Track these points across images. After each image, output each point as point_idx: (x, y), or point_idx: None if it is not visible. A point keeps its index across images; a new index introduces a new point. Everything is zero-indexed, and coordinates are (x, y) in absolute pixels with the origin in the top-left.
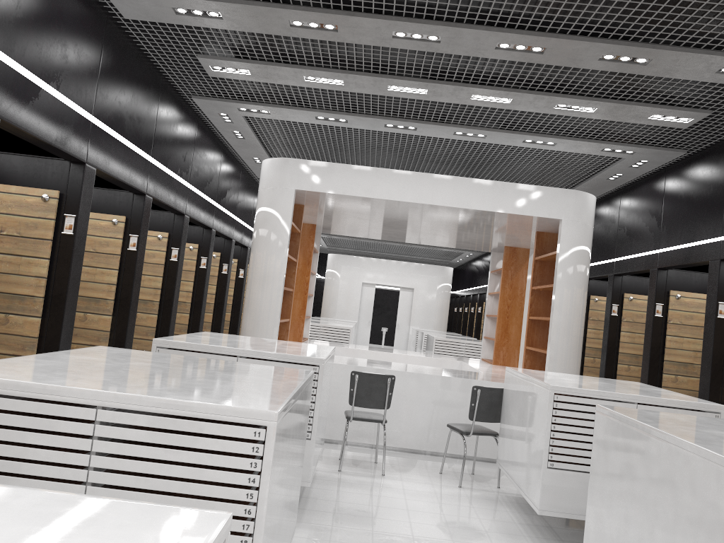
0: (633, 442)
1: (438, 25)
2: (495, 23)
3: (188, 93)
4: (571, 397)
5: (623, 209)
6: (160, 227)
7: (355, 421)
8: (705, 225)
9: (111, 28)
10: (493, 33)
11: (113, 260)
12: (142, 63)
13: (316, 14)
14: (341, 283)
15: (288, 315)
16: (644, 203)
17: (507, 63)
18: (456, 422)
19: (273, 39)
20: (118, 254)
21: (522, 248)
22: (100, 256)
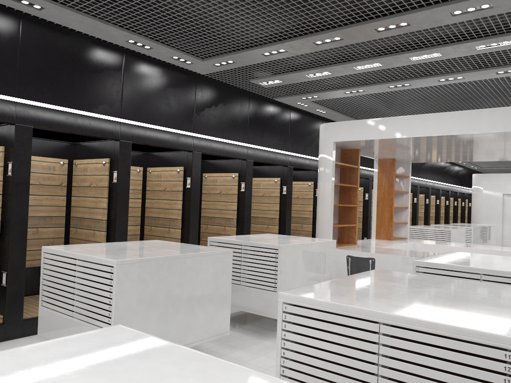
0: None
1: (328, 32)
2: (360, 20)
3: (274, 96)
4: (428, 269)
5: None
6: (276, 175)
7: None
8: None
9: (200, 80)
10: (363, 26)
11: (234, 197)
12: (229, 90)
13: (267, 47)
14: (484, 196)
15: (354, 222)
16: None
17: (403, 35)
18: None
19: (273, 62)
20: (236, 193)
21: None
22: (228, 195)
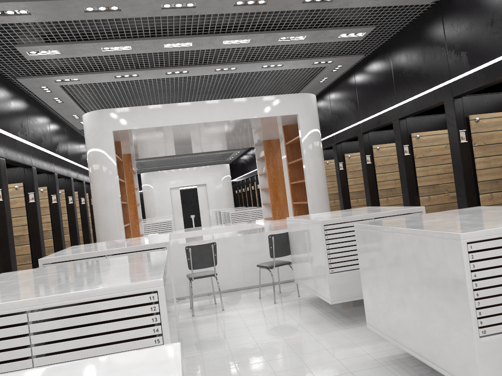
0: (384, 240)
1: None
2: None
3: (12, 76)
4: (334, 225)
5: (332, 100)
6: (15, 180)
7: (194, 280)
8: (385, 100)
9: None
10: None
11: None
12: None
13: (103, 0)
14: (155, 192)
15: (127, 221)
16: (344, 94)
17: (243, 14)
18: (261, 262)
19: (73, 24)
20: None
21: (274, 139)
22: None
